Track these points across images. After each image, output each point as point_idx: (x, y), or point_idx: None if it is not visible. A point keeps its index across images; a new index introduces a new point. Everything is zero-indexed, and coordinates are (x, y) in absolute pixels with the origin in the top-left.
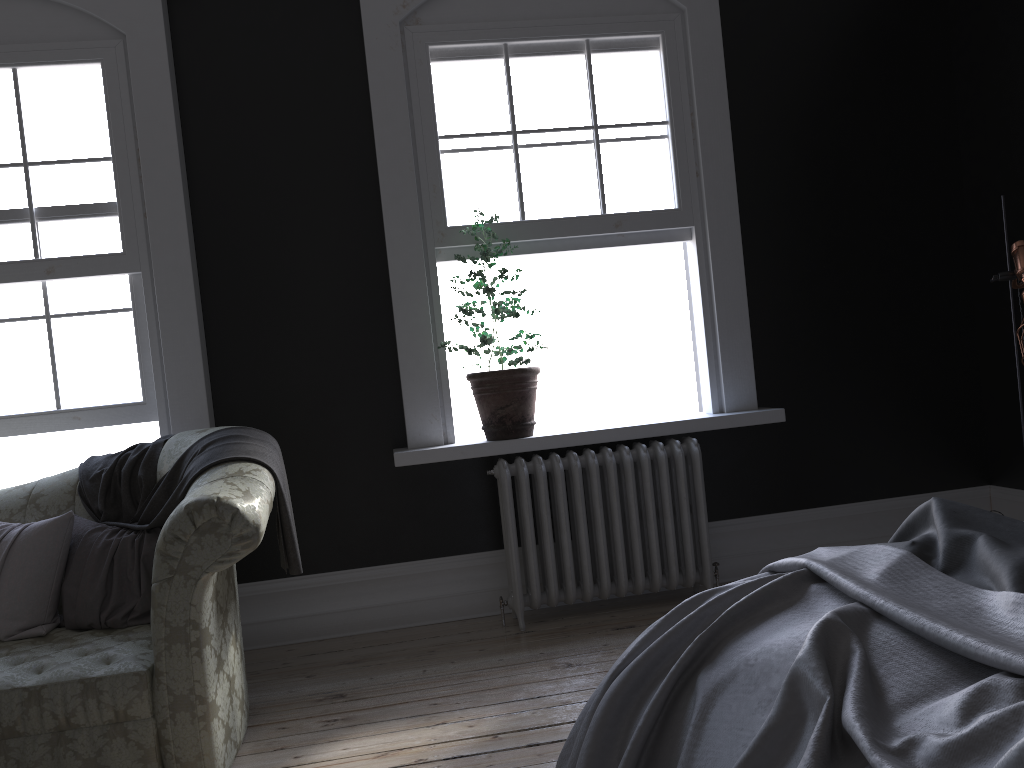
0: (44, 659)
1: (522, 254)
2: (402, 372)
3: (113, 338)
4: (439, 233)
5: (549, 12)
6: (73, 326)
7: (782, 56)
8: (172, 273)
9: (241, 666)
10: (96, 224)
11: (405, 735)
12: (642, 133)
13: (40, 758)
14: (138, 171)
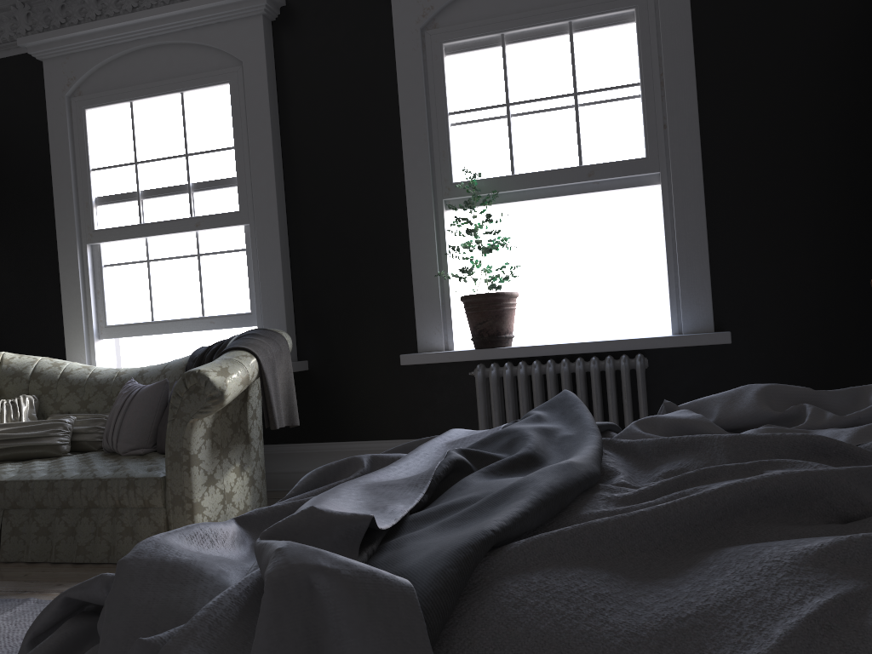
0: (122, 465)
1: (512, 202)
2: (415, 295)
3: (235, 269)
4: (446, 188)
5: (538, 3)
6: (212, 261)
7: (759, 11)
8: (266, 224)
9: (248, 489)
10: (225, 192)
11: None
12: (616, 95)
13: (105, 522)
14: (249, 155)
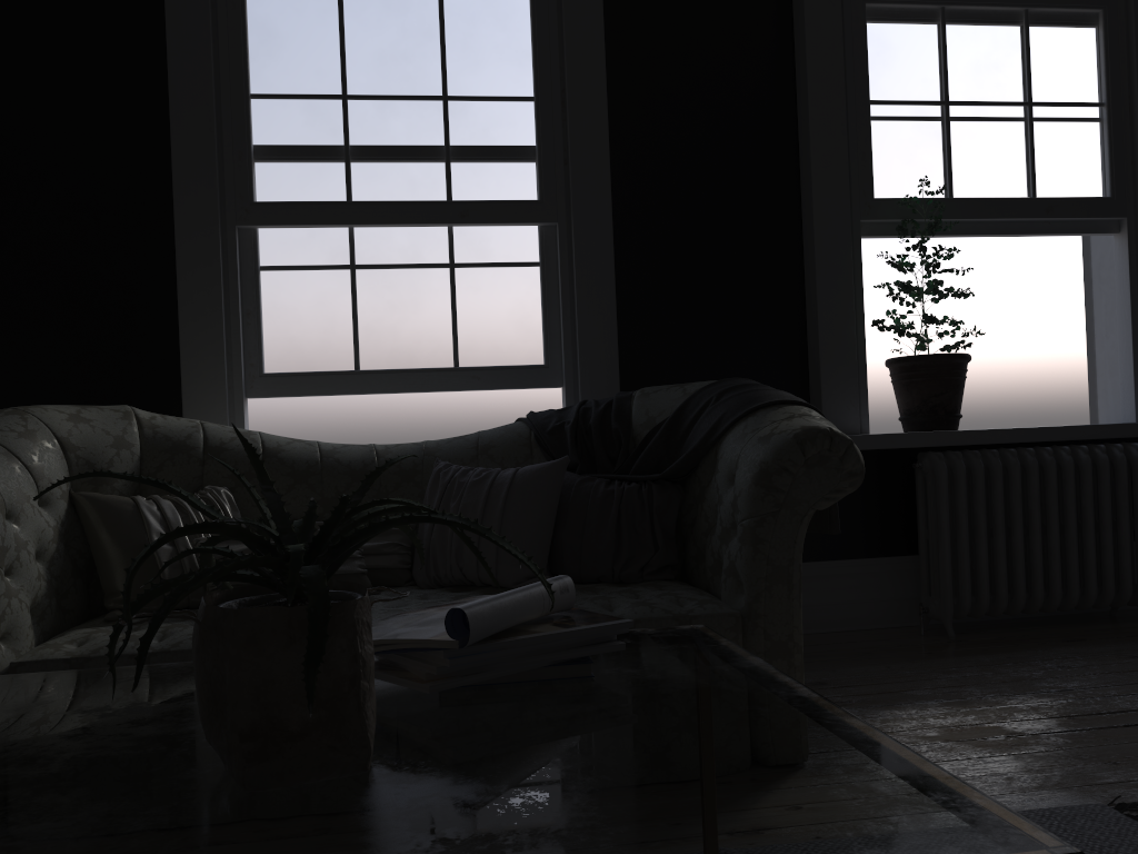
0: (605, 599)
1: (945, 235)
2: (821, 352)
3: (517, 294)
4: (865, 205)
5: None
6: (477, 278)
7: None
8: (592, 226)
9: None
10: (512, 168)
11: (958, 714)
12: (1076, 114)
13: None
14: (561, 114)
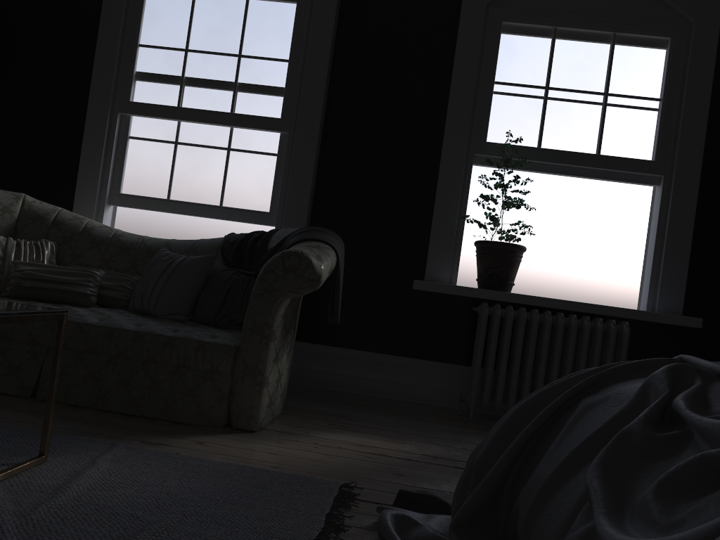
0: (180, 327)
1: (532, 170)
2: (432, 230)
3: (262, 170)
4: (479, 145)
5: (591, 11)
6: (241, 158)
7: None
8: (306, 136)
9: (287, 373)
10: (269, 99)
11: (376, 442)
12: (640, 104)
13: (164, 379)
14: (302, 71)
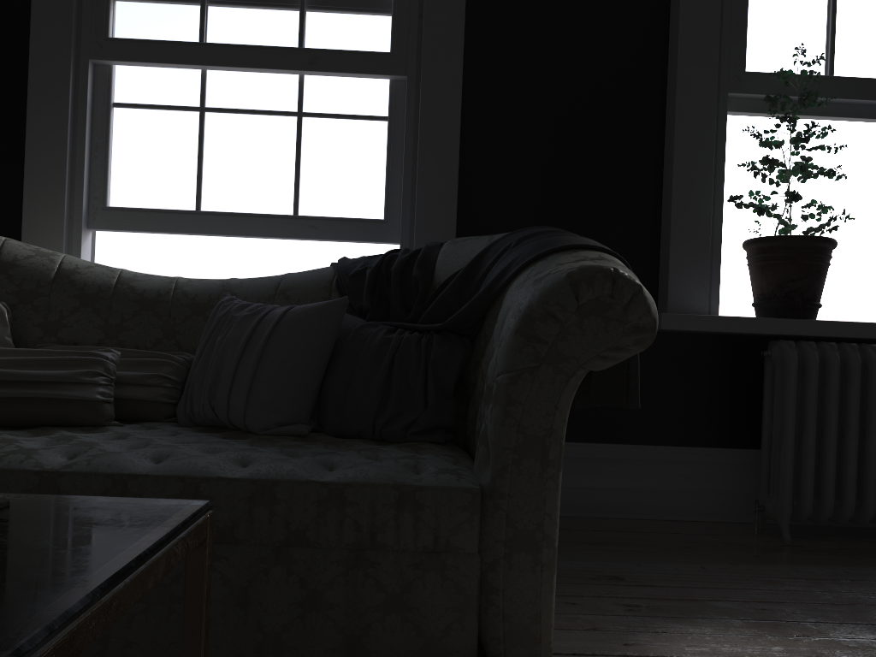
0: (332, 455)
1: (821, 116)
2: (673, 227)
3: (362, 147)
4: (735, 77)
5: None
6: (323, 128)
7: None
8: (440, 81)
9: None
10: (366, 19)
11: (763, 643)
12: None
13: (331, 581)
14: None
